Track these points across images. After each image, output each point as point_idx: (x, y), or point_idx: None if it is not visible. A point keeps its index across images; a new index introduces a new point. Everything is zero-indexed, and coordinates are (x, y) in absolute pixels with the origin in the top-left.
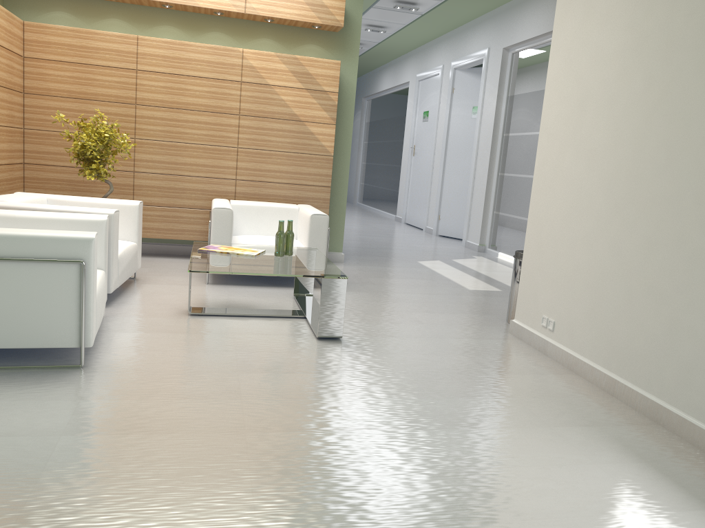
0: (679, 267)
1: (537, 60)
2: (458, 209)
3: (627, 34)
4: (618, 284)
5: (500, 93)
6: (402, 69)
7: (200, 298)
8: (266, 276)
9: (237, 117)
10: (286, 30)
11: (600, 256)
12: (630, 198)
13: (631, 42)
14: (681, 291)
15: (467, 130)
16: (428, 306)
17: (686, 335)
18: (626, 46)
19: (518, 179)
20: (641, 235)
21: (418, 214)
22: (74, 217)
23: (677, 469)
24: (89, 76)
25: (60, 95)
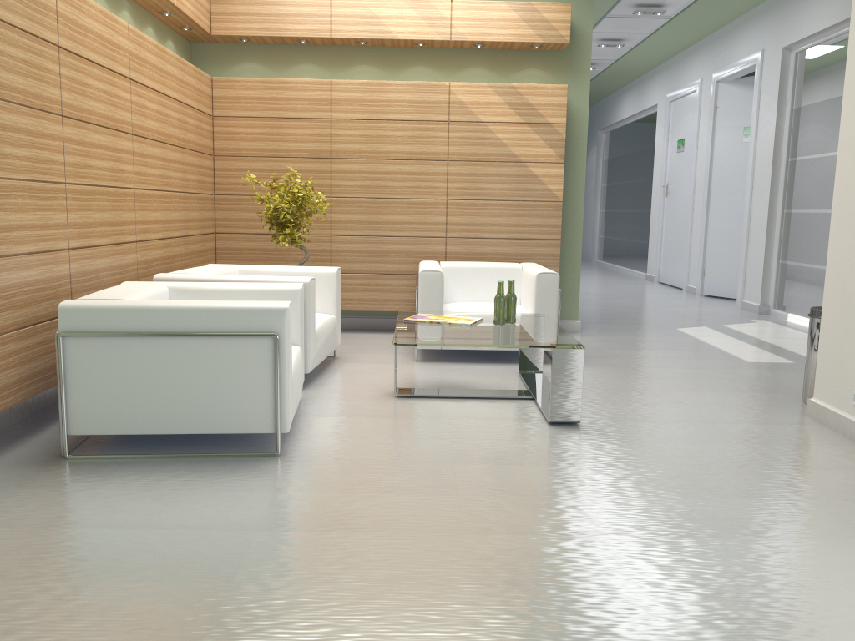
0: None
1: (831, 57)
2: (729, 260)
3: None
4: None
5: (781, 106)
6: (647, 89)
7: (407, 377)
8: (484, 351)
9: (445, 164)
10: (500, 55)
11: None
12: None
13: None
14: None
15: (738, 159)
16: (692, 383)
17: None
18: None
19: (812, 216)
20: None
21: (675, 269)
22: (267, 287)
23: None
24: (281, 131)
25: (250, 154)
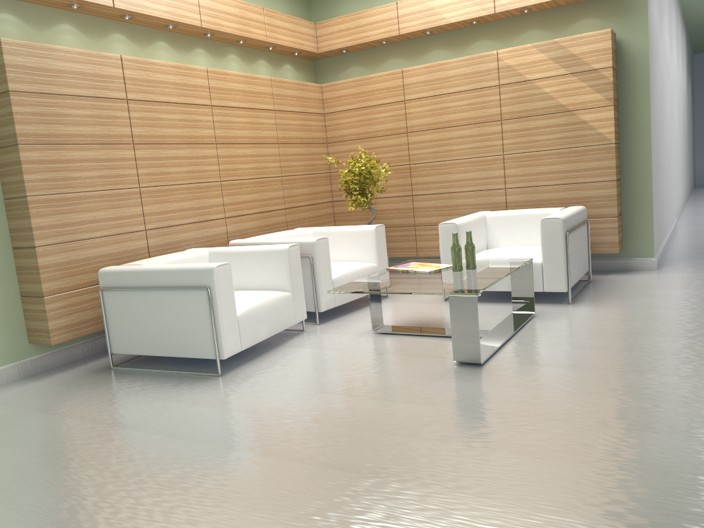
0: None
1: None
2: None
3: None
4: None
5: None
6: None
7: (412, 315)
8: None
9: (499, 123)
10: (553, 13)
11: None
12: None
13: None
14: None
15: None
16: (685, 327)
17: None
18: None
19: None
20: None
21: None
22: (266, 248)
23: None
24: (369, 117)
25: (350, 138)
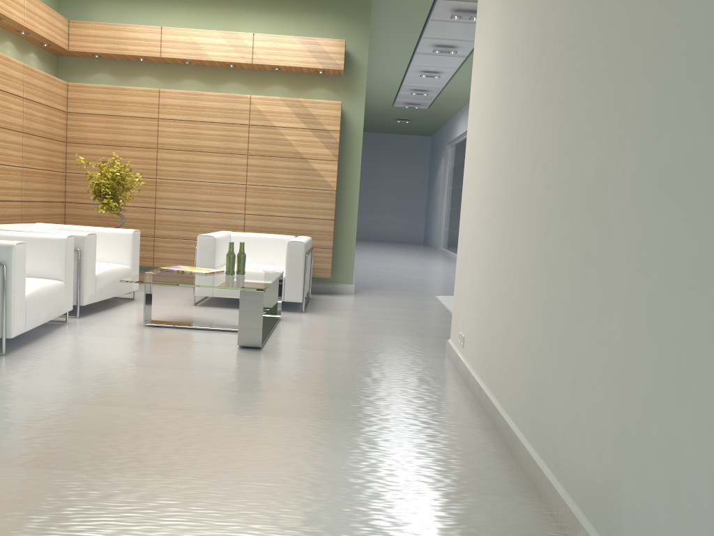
0: (510, 268)
1: None
2: None
3: (499, 48)
4: (488, 292)
5: None
6: None
7: (172, 314)
8: None
9: (245, 157)
10: (296, 77)
11: (482, 266)
12: (495, 205)
13: (500, 55)
14: (510, 291)
15: None
16: (391, 329)
17: (511, 336)
18: (498, 59)
19: None
20: (498, 240)
21: None
22: (40, 236)
23: (458, 462)
24: (119, 126)
25: (95, 143)
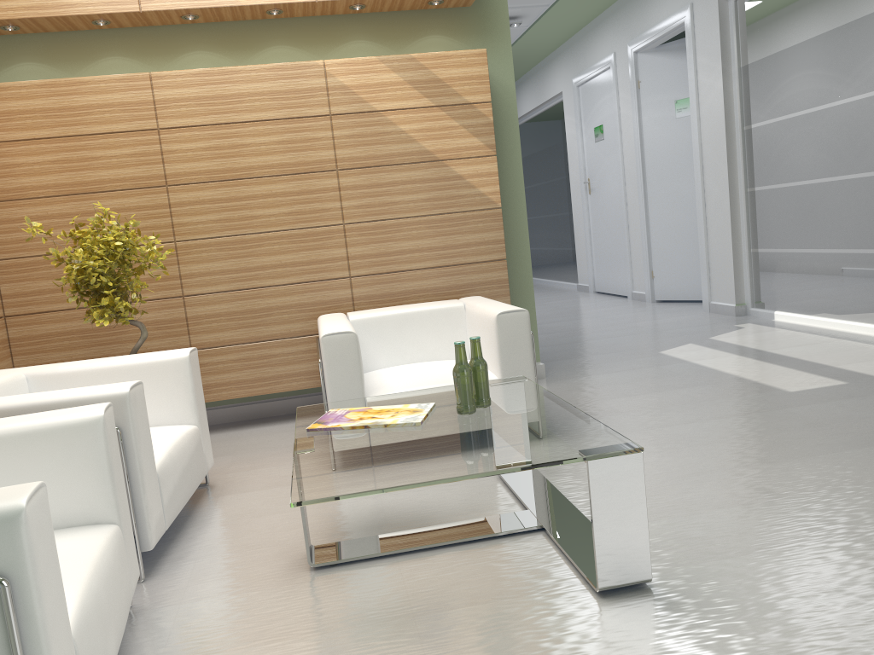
0: None
1: None
2: (680, 257)
3: None
4: None
5: (726, 65)
6: (547, 77)
7: (326, 512)
8: None
9: (334, 175)
10: (387, 20)
11: None
12: None
13: None
14: None
15: (673, 138)
16: (753, 446)
17: None
18: None
19: (789, 191)
20: None
21: (614, 275)
22: (33, 425)
23: None
24: (84, 154)
25: (42, 194)
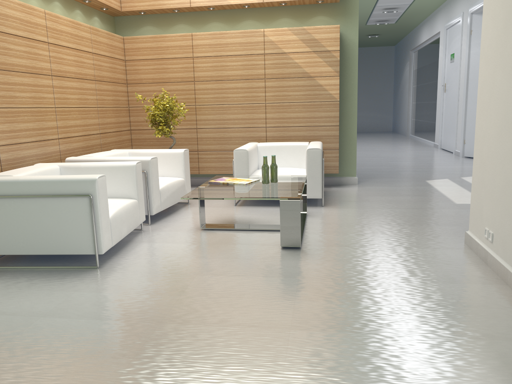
0: None
1: None
2: None
3: None
4: None
5: None
6: (434, 22)
7: (220, 216)
8: None
9: (263, 81)
10: (299, 9)
11: None
12: None
13: None
14: None
15: None
16: (403, 219)
17: None
18: None
19: None
20: None
21: (449, 140)
22: (115, 164)
23: None
24: (164, 66)
25: (147, 82)
